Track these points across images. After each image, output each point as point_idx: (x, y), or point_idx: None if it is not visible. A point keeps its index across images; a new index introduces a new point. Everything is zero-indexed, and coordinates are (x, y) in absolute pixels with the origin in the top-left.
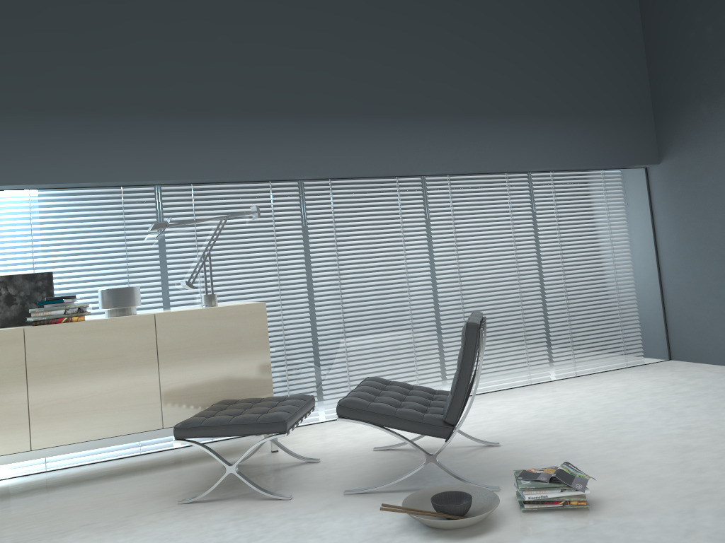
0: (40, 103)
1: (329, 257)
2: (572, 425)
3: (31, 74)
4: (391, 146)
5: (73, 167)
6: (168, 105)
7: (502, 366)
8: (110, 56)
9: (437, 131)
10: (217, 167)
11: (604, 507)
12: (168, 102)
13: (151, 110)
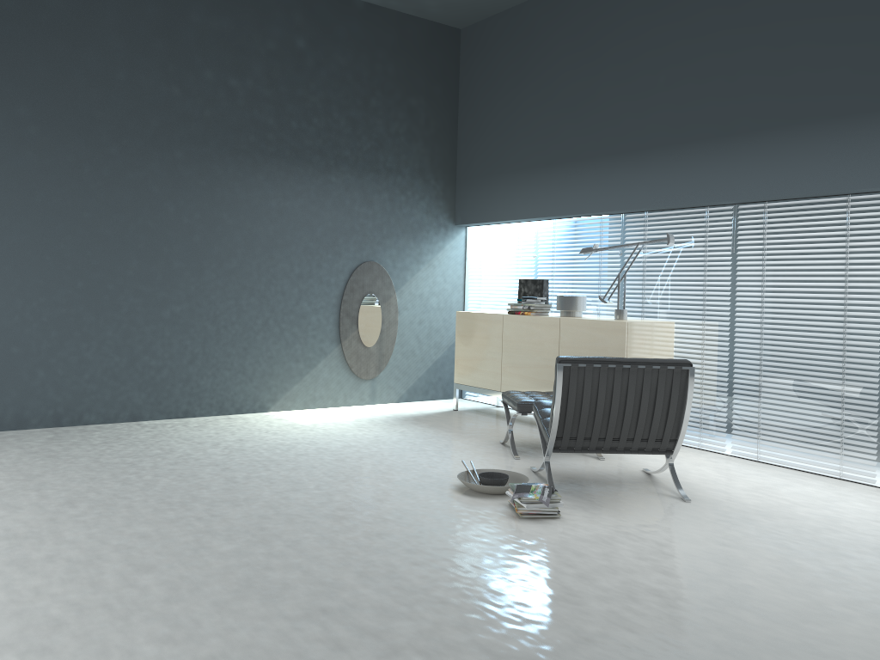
0: (550, 158)
1: (750, 287)
2: (795, 528)
3: (548, 138)
4: (817, 160)
5: (563, 203)
6: (619, 147)
7: None
8: (587, 114)
9: None
10: (647, 197)
11: (527, 523)
12: (619, 144)
13: (608, 153)
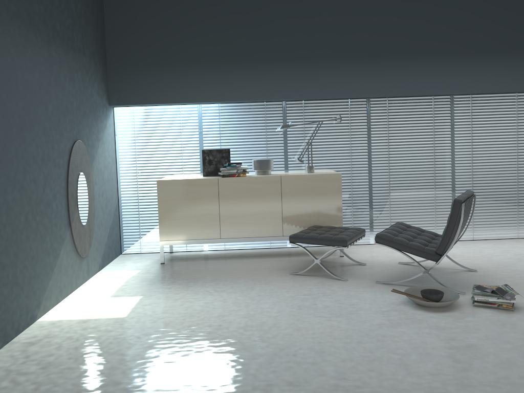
0: (225, 56)
1: (383, 146)
2: None
3: (221, 40)
4: (430, 76)
5: (241, 92)
6: (292, 55)
7: (497, 224)
8: (261, 27)
9: (464, 65)
10: (318, 91)
11: (523, 311)
12: (291, 53)
13: (282, 58)
